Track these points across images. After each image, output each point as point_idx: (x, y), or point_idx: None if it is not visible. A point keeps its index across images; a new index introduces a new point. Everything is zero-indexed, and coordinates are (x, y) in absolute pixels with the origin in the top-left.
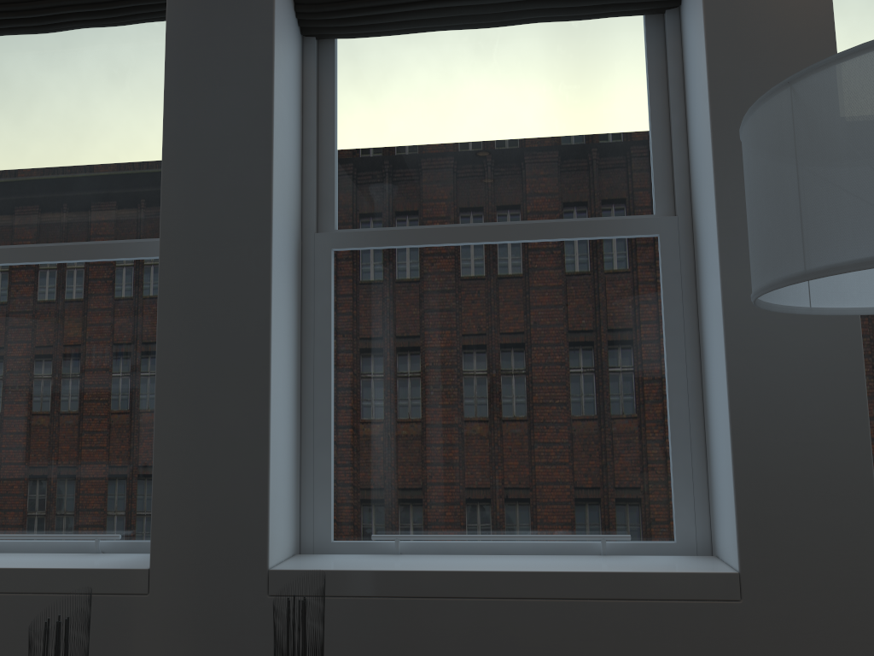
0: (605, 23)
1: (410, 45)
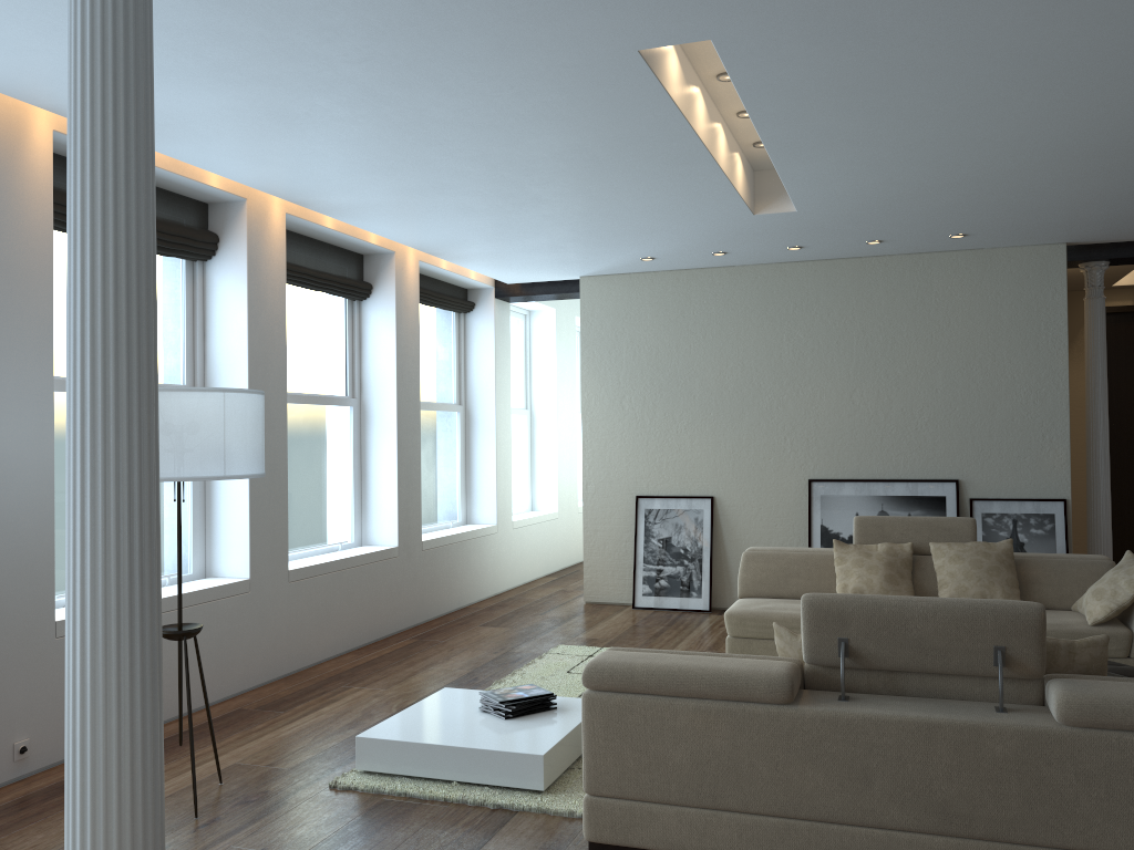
0: None
1: None
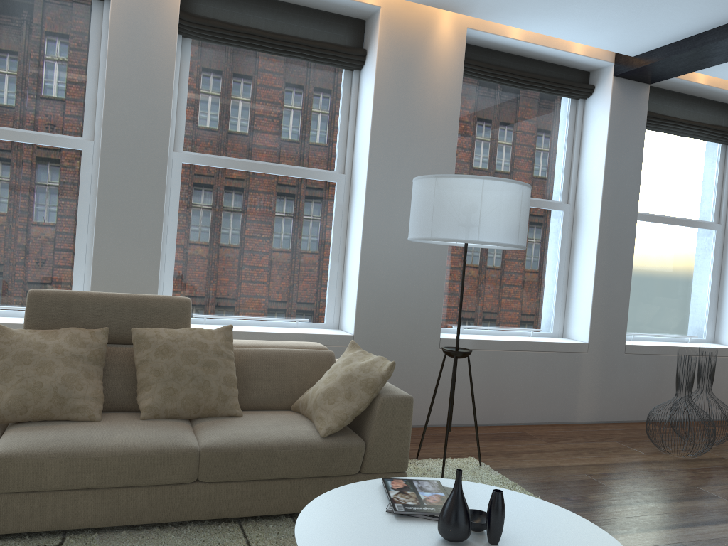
0: (709, 143)
1: (650, 134)
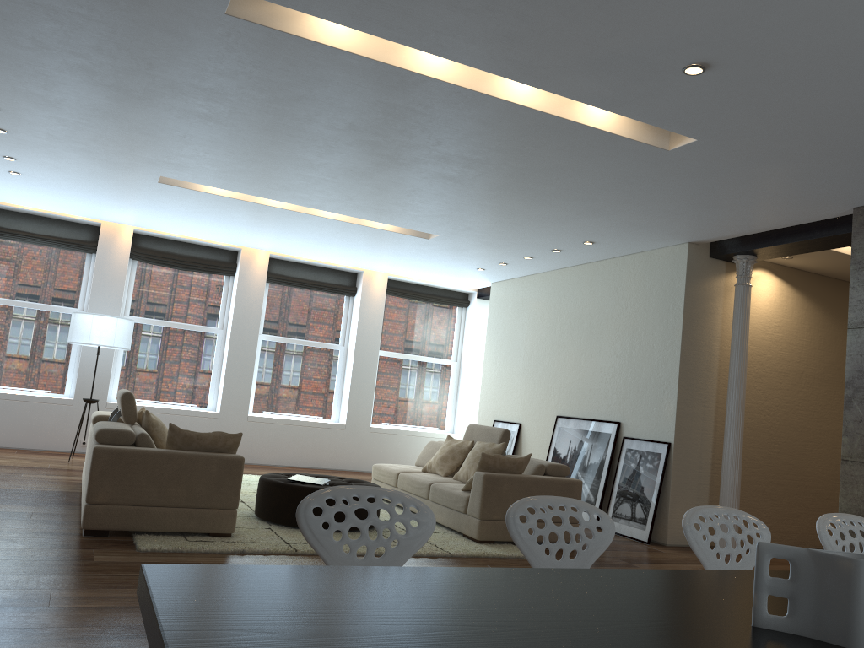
0: (75, 251)
1: (12, 243)
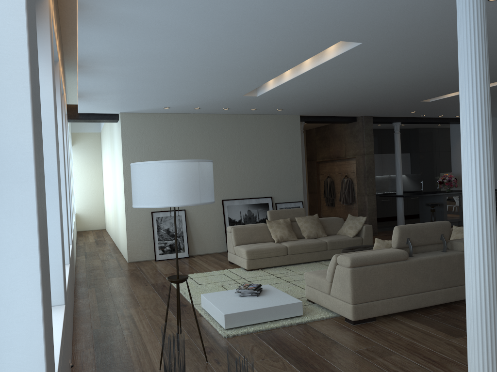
0: None
1: None
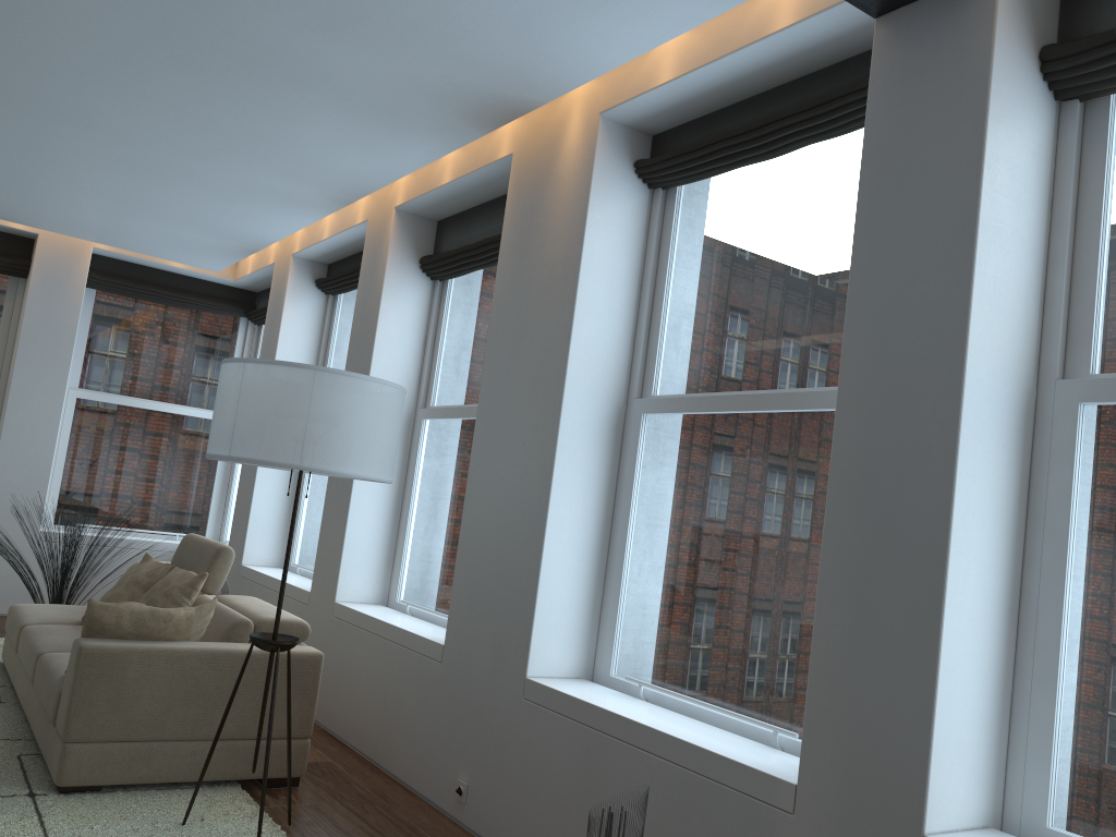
0: None
1: None
